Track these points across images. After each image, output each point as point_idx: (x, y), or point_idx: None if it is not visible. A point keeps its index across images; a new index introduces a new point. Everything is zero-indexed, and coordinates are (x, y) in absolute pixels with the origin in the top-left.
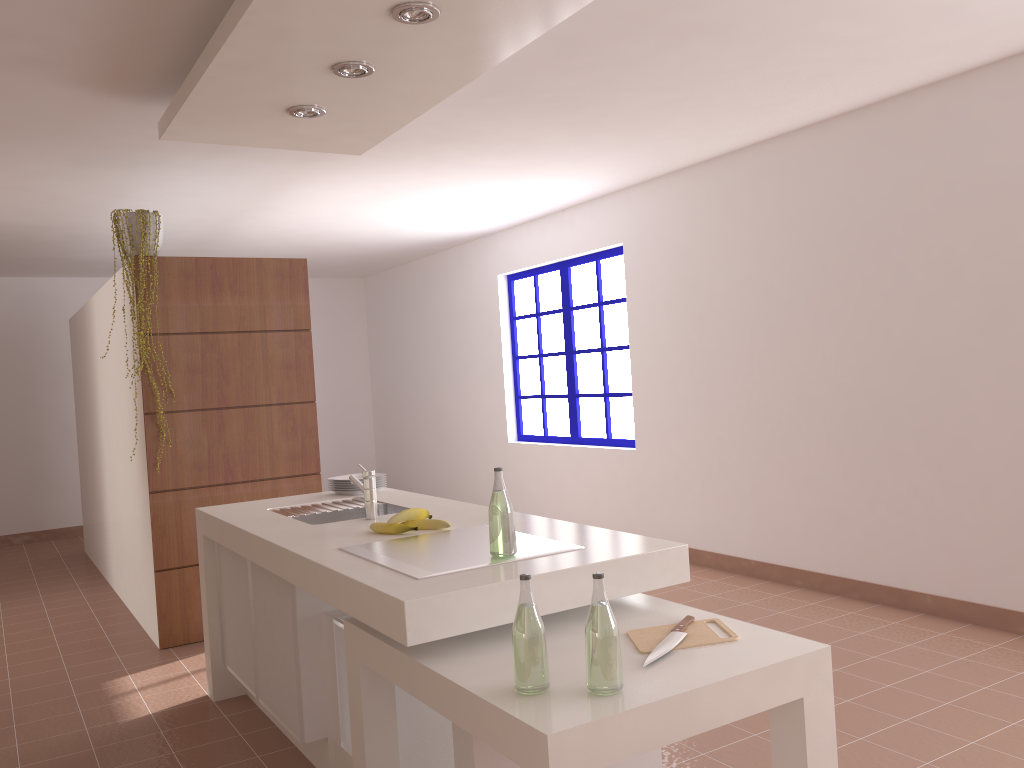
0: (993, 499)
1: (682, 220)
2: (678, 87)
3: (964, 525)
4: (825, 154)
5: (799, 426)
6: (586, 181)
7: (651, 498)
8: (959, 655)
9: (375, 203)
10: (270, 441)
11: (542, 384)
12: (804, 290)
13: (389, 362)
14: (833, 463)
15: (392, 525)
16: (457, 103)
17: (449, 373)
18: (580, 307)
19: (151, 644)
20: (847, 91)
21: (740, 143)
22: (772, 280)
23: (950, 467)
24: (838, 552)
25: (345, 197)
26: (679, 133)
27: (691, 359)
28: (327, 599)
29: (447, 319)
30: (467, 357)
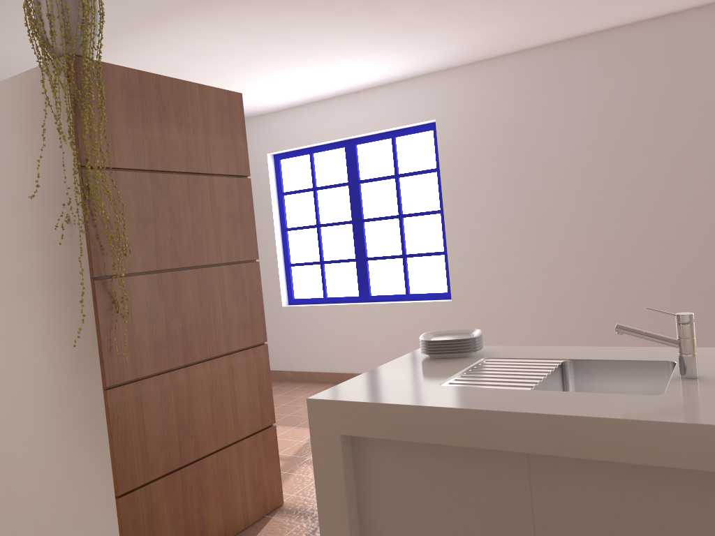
0: None
1: (510, 98)
2: None
3: None
4: (679, 40)
5: (648, 266)
6: (430, 57)
7: None
8: None
9: (224, 59)
10: (223, 308)
11: (321, 251)
12: (655, 153)
13: None
14: (686, 294)
15: None
16: None
17: None
18: (372, 180)
19: None
20: None
21: (593, 28)
22: (618, 146)
23: None
24: None
25: (209, 45)
26: (585, 6)
27: (521, 218)
28: None
29: None
30: None
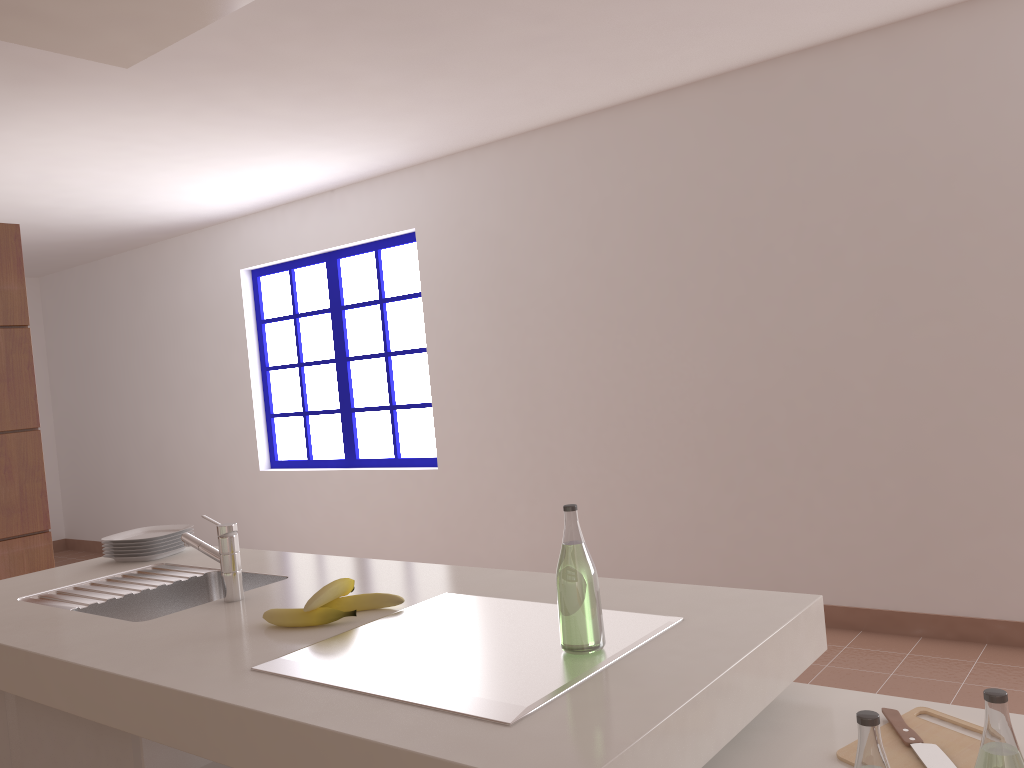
0: (882, 495)
1: (494, 201)
2: (562, 17)
3: (849, 525)
4: (675, 126)
5: (649, 430)
6: (380, 150)
7: (460, 524)
8: (886, 671)
9: (97, 164)
10: None
11: (304, 399)
12: (652, 278)
13: (80, 381)
14: (692, 469)
15: (313, 612)
16: (282, 3)
17: (172, 391)
18: (355, 305)
19: None
20: (721, 50)
21: (573, 111)
22: (612, 267)
23: (832, 464)
24: (701, 567)
25: (57, 151)
26: (521, 89)
27: (510, 360)
28: None
29: (167, 325)
30: (198, 370)
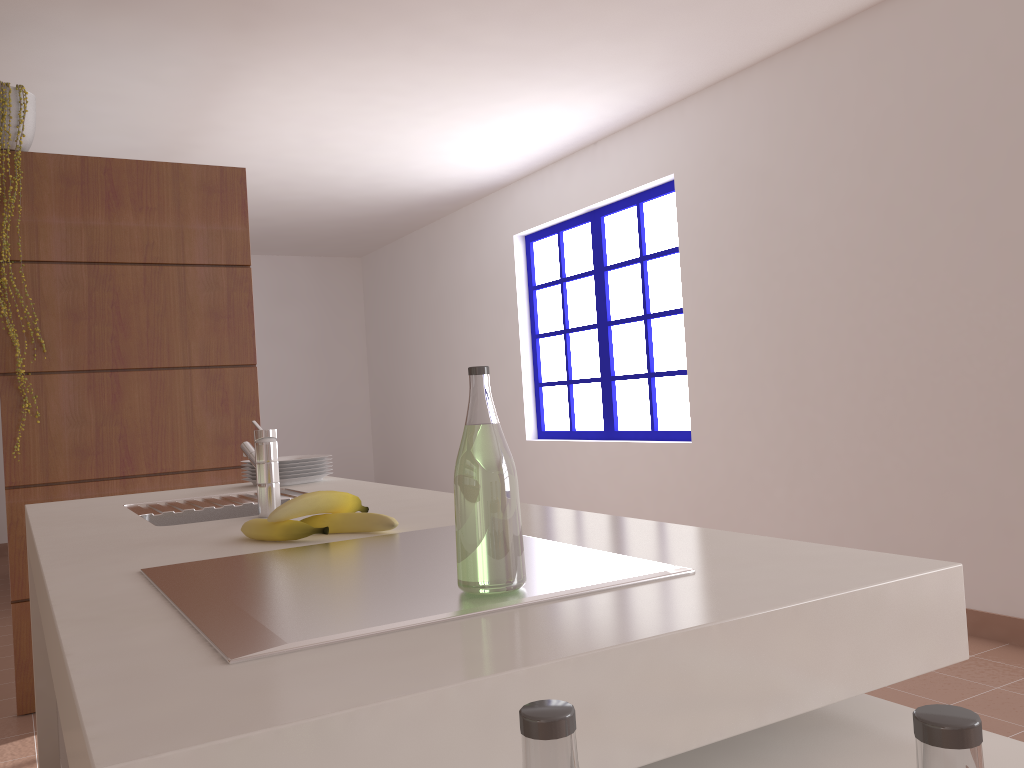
0: None
1: (757, 132)
2: None
3: None
4: (980, 3)
5: (937, 399)
6: (628, 85)
7: (713, 506)
8: None
9: (353, 122)
10: (189, 418)
11: (568, 367)
12: (945, 204)
13: (388, 352)
14: (994, 450)
15: (278, 524)
16: None
17: (456, 360)
18: (617, 266)
19: (10, 707)
20: None
21: (846, 7)
22: (893, 196)
23: None
24: (1003, 580)
25: (312, 109)
26: None
27: (770, 317)
28: (57, 696)
29: (454, 295)
30: (477, 339)
